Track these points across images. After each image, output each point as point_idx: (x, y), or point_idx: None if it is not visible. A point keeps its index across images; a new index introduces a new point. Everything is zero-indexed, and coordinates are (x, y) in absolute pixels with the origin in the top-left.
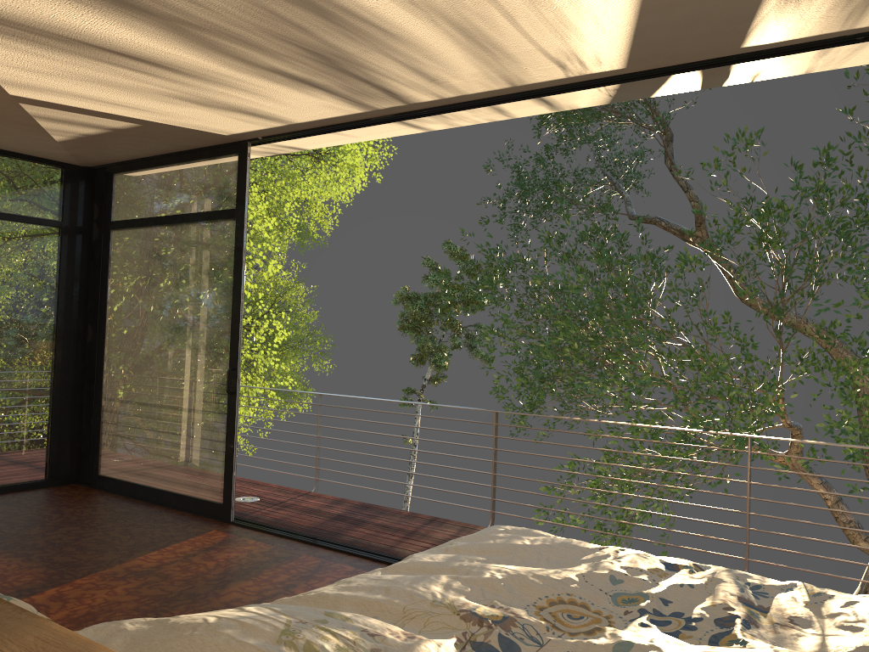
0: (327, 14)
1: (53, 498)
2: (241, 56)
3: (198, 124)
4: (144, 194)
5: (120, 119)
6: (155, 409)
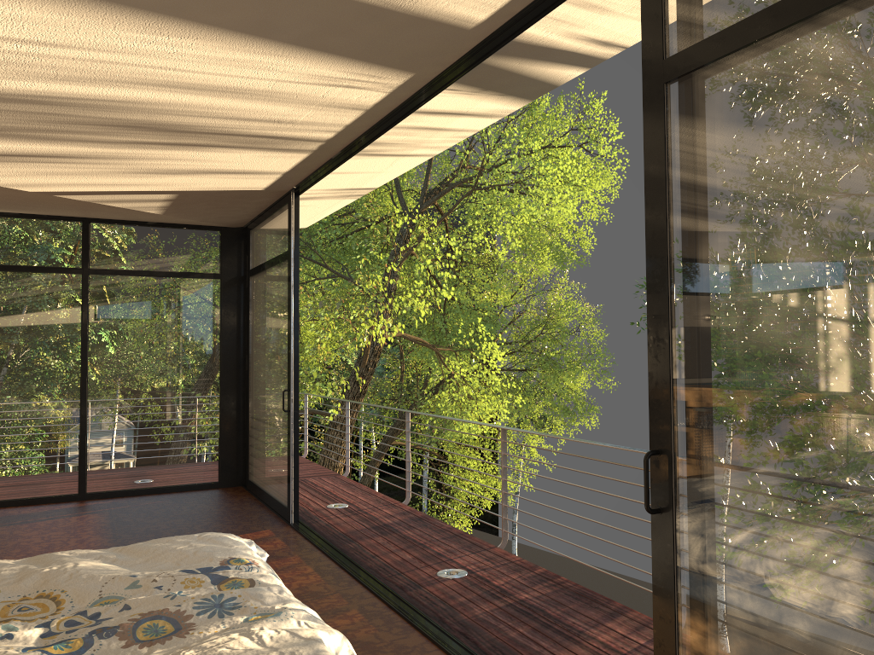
0: (36, 101)
1: (208, 497)
2: (80, 139)
3: (214, 186)
4: (259, 245)
5: (149, 193)
6: (265, 425)
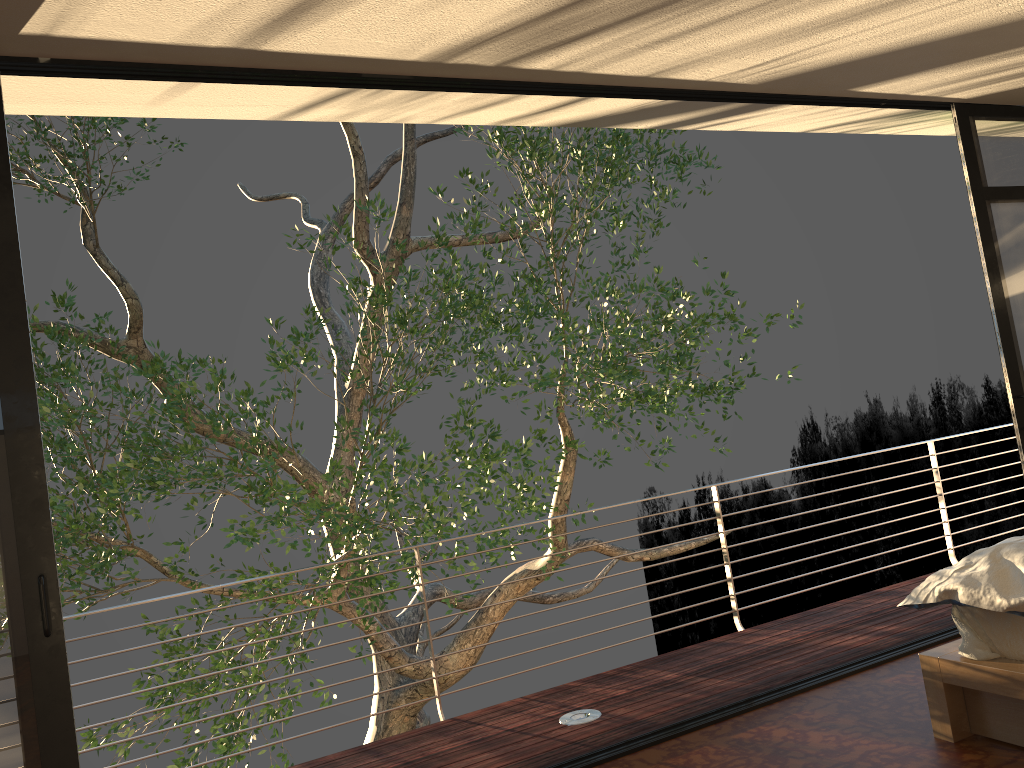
0: None
1: None
2: None
3: None
4: None
5: None
6: None
